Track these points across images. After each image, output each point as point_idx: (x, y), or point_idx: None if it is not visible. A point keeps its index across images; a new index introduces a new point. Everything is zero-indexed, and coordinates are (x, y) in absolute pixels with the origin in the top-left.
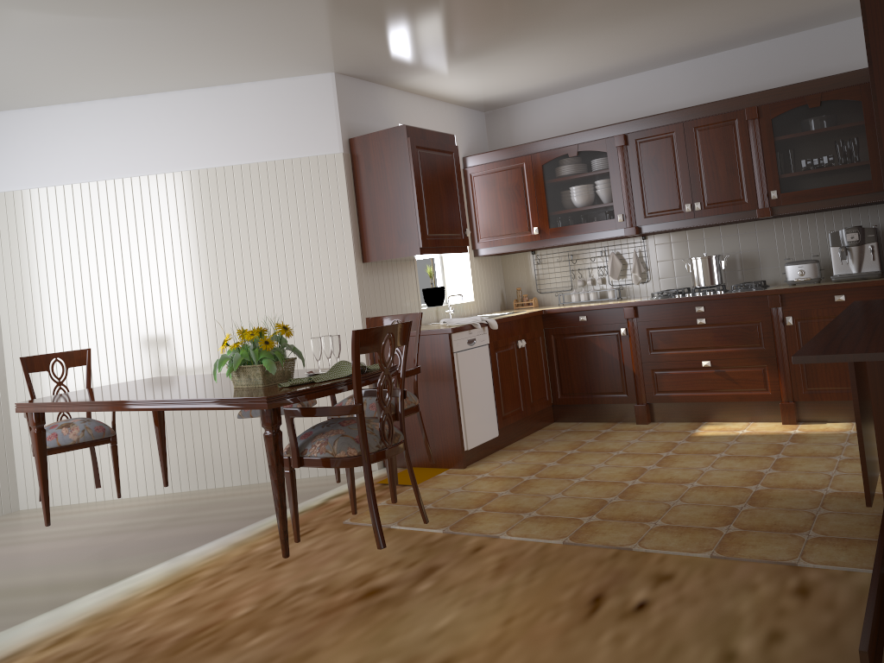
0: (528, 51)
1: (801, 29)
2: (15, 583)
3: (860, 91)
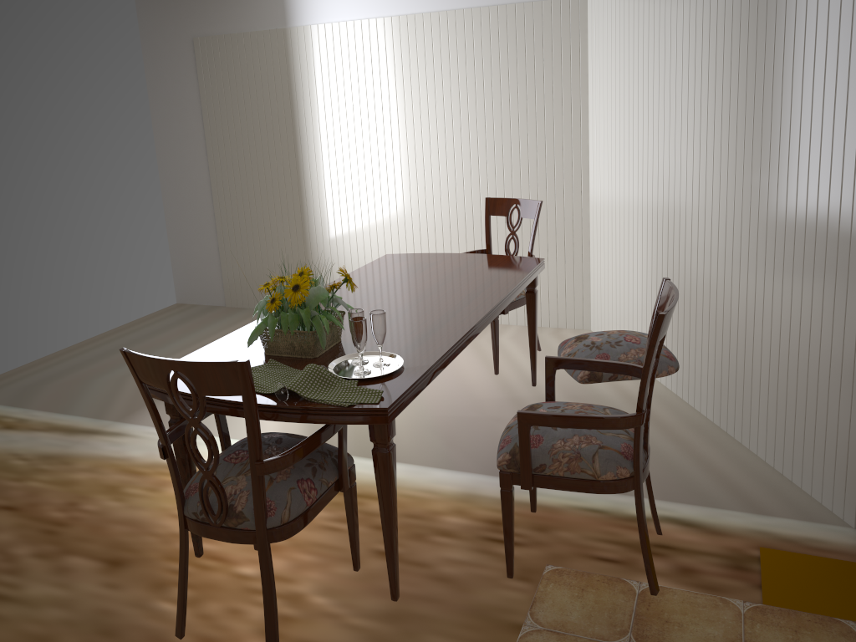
0: None
1: None
2: None
3: None
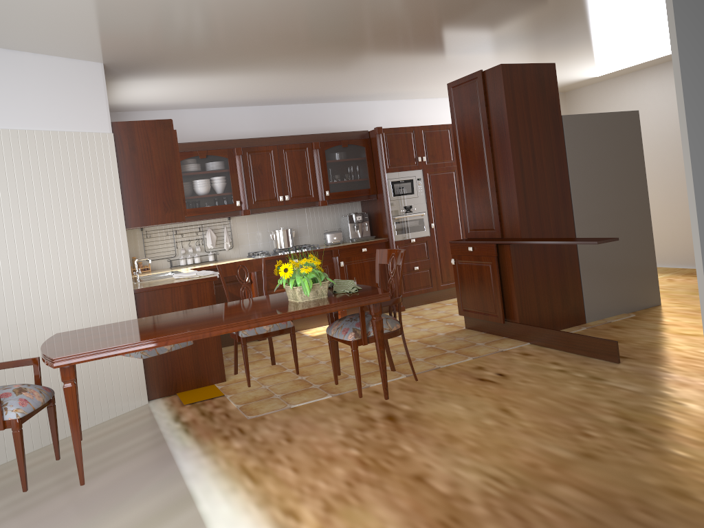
0: (221, 82)
1: (319, 102)
2: None
3: (364, 142)
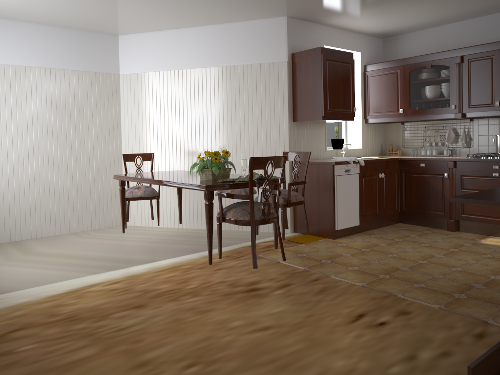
0: (400, 4)
1: None
2: (108, 256)
3: None
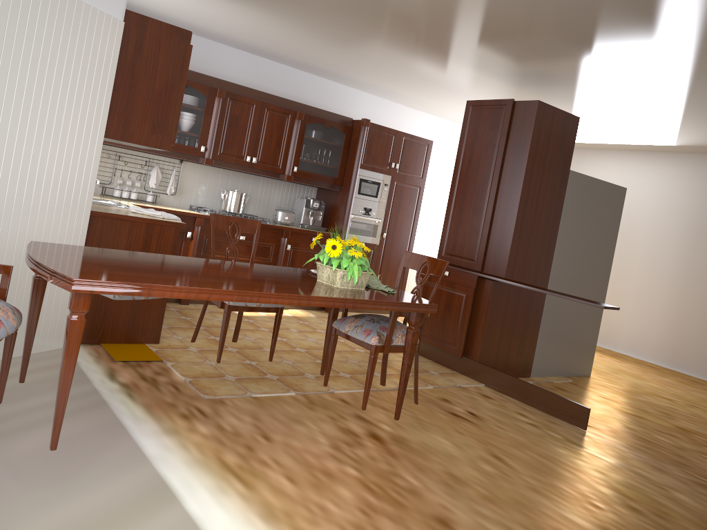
0: (240, 12)
1: (310, 72)
2: None
3: (346, 129)
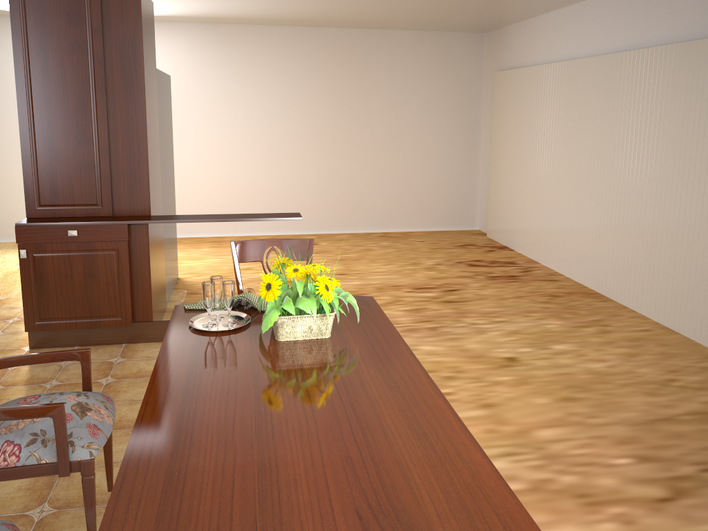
0: None
1: None
2: None
3: None
